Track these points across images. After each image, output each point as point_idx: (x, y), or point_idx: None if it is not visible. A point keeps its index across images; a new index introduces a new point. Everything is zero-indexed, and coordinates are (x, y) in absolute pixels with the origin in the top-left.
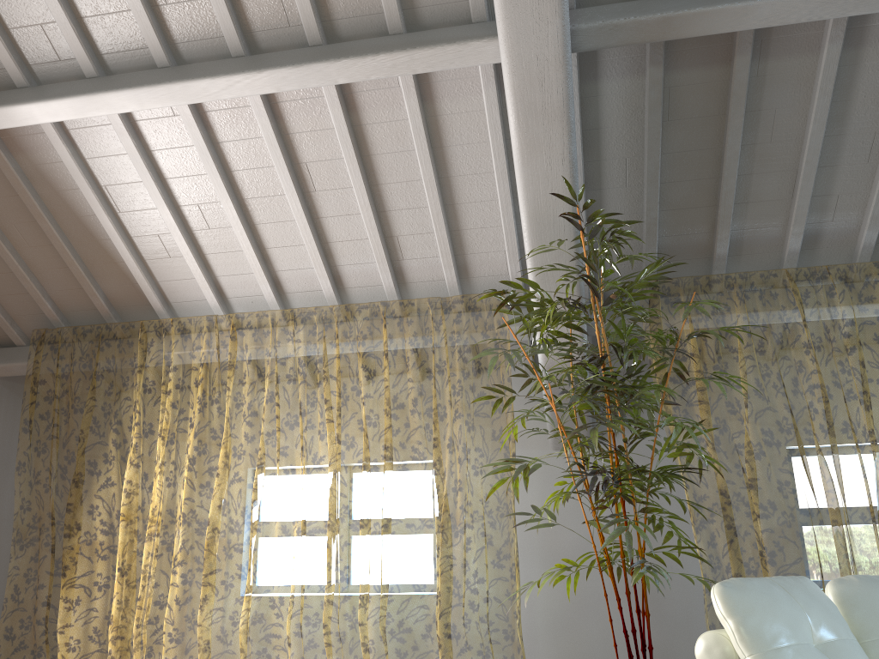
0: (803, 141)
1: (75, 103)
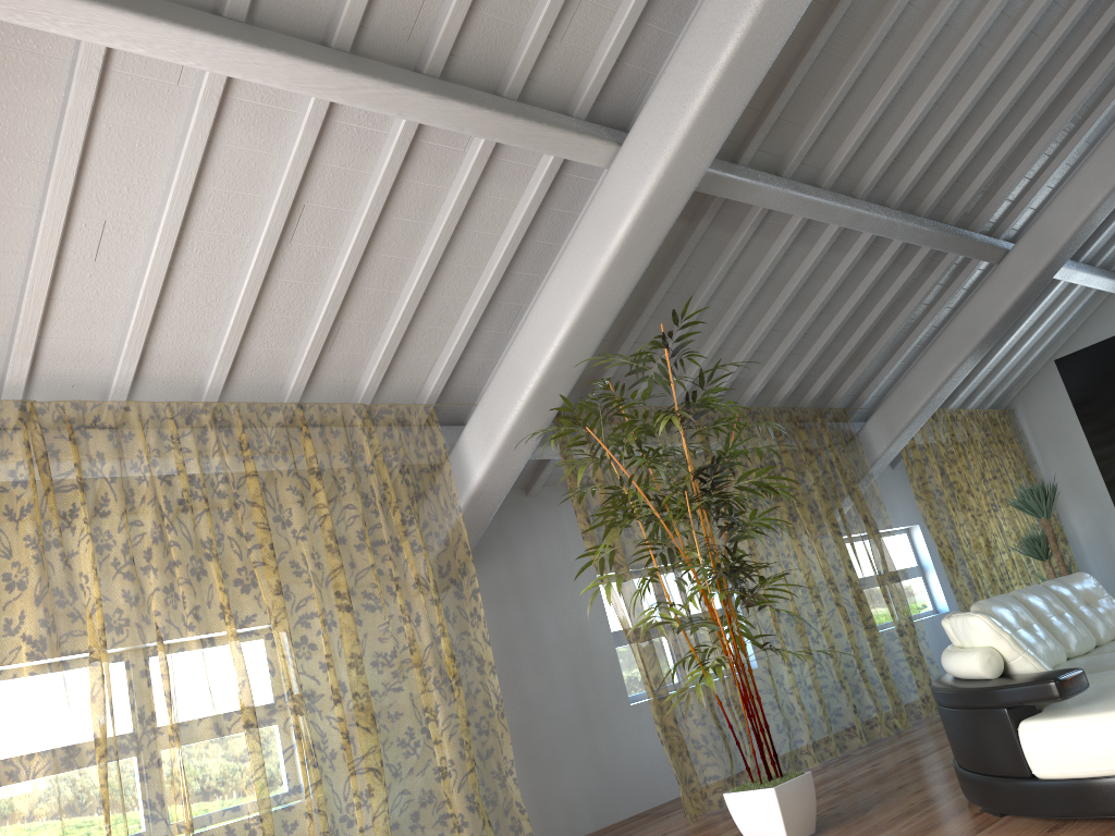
0: (693, 297)
1: (110, 19)
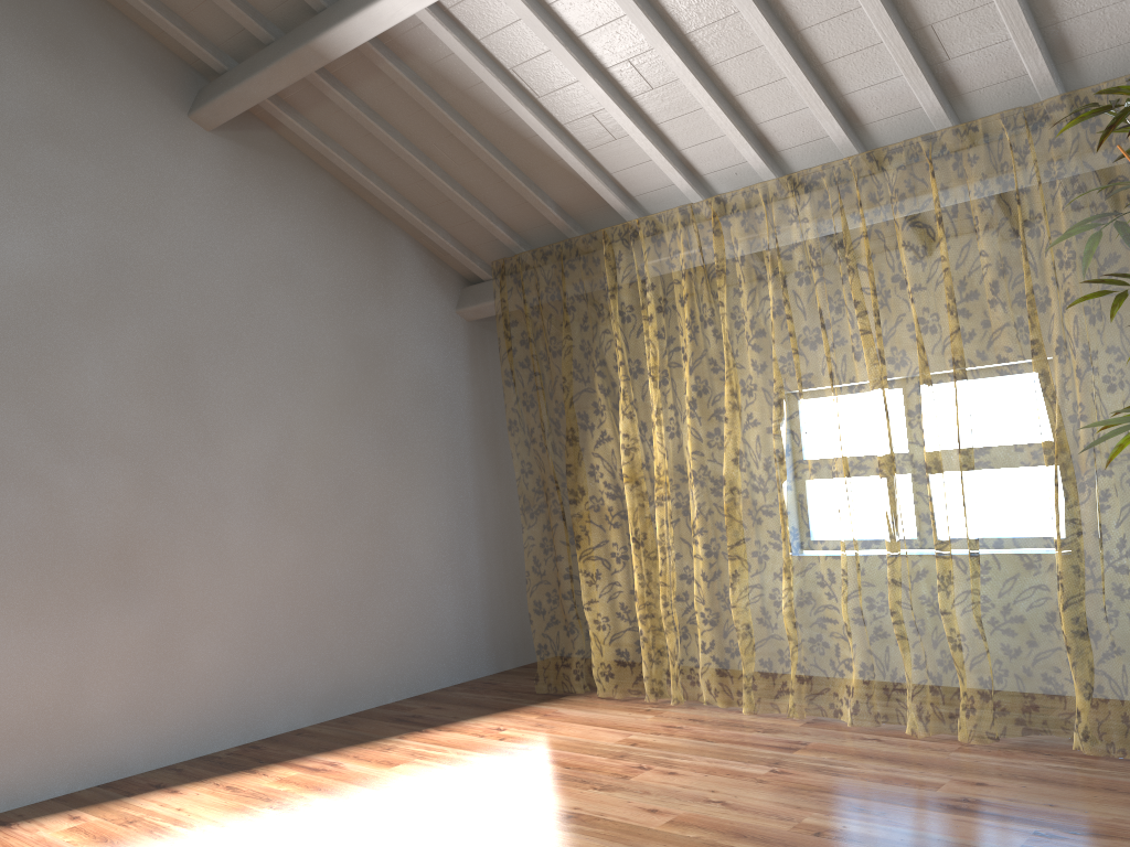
0: None
1: None
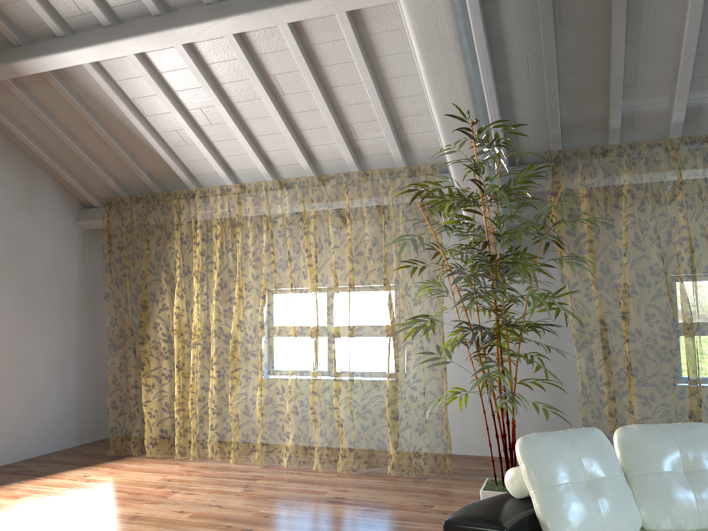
0: (682, 35)
1: (98, 50)
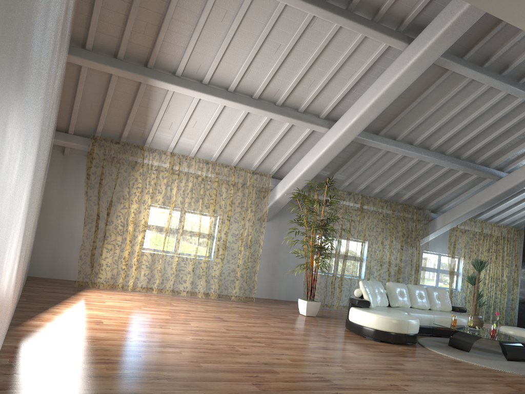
0: (364, 164)
1: (201, 94)
